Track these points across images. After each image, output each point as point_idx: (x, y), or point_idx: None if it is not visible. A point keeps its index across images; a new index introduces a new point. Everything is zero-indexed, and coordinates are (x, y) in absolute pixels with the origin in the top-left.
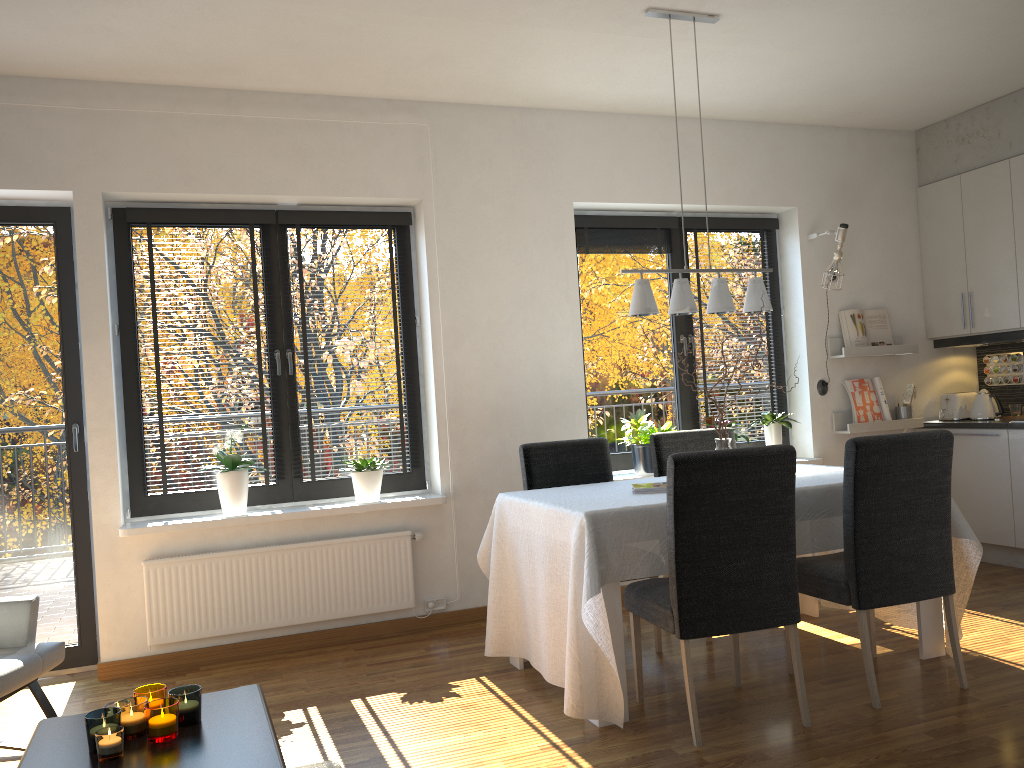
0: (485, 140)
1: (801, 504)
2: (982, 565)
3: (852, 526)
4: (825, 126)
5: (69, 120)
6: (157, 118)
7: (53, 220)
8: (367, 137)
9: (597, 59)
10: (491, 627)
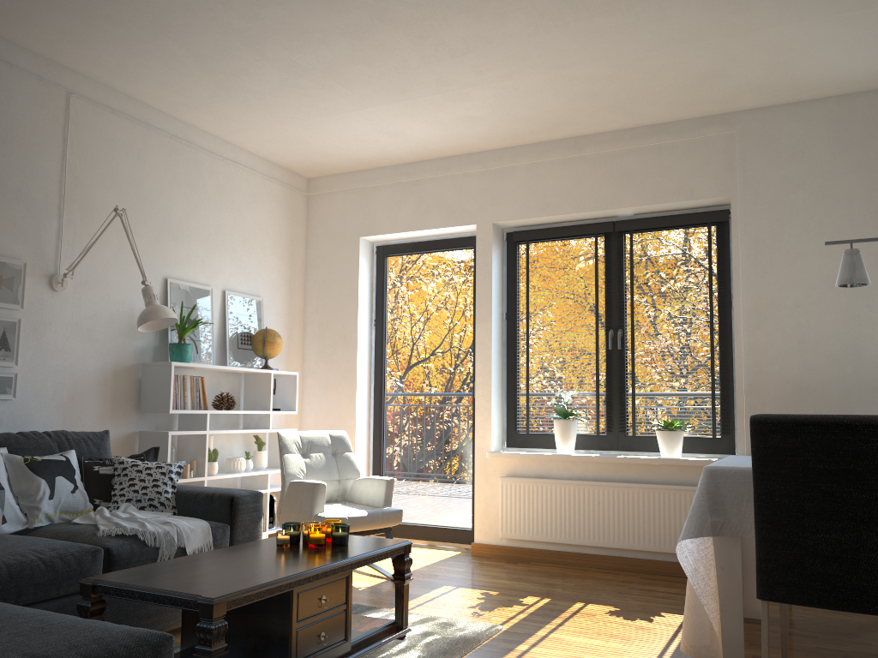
0: (797, 134)
1: None
2: None
3: None
4: None
5: (476, 178)
6: (528, 167)
7: (473, 245)
8: (681, 152)
9: (870, 35)
10: None
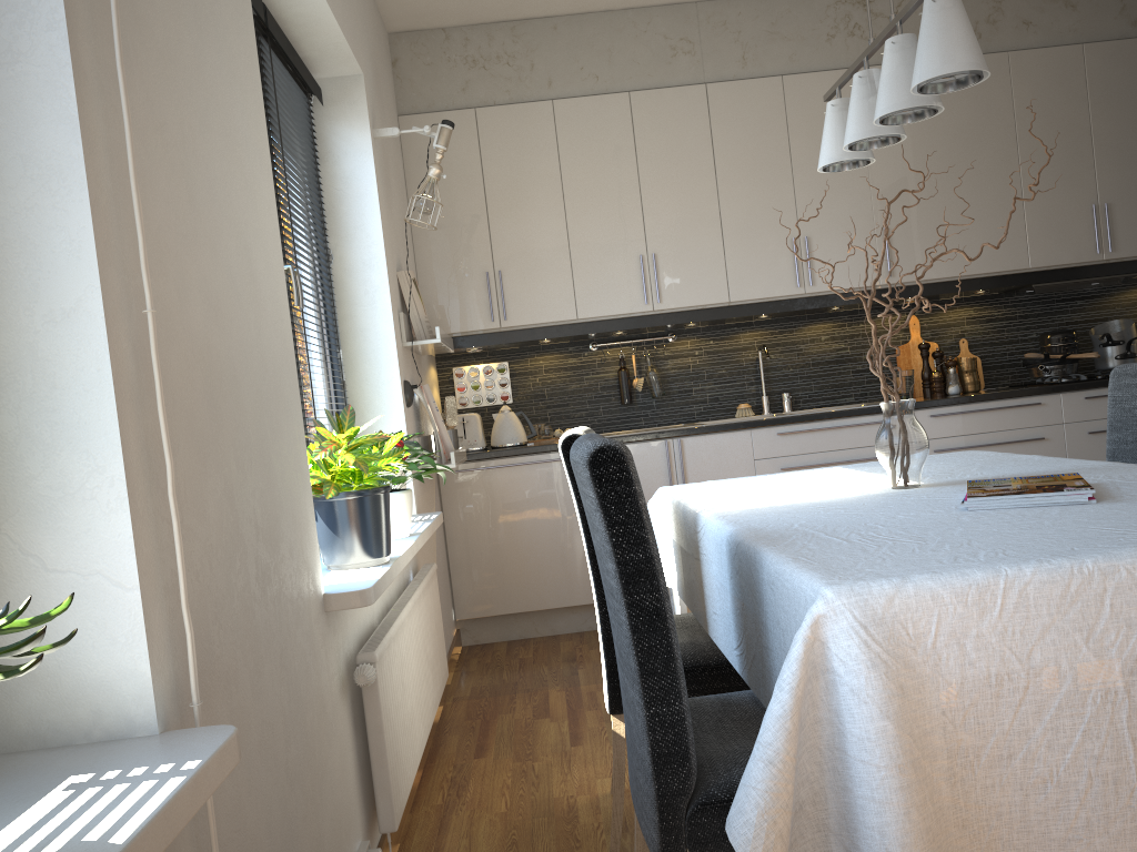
0: None
1: None
2: (569, 638)
3: None
4: None
5: None
6: None
7: None
8: None
9: None
10: None
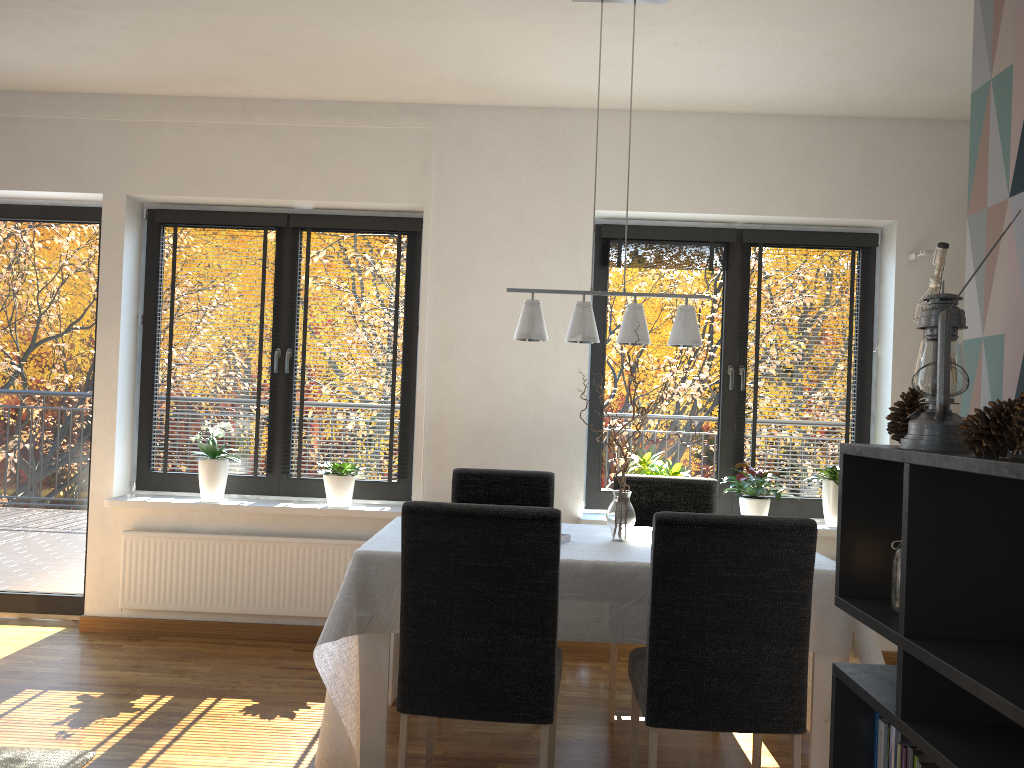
0: (499, 143)
1: (639, 583)
2: None
3: (649, 621)
4: (951, 120)
5: (106, 130)
6: (179, 127)
7: (99, 219)
8: (373, 142)
9: (573, 52)
10: None
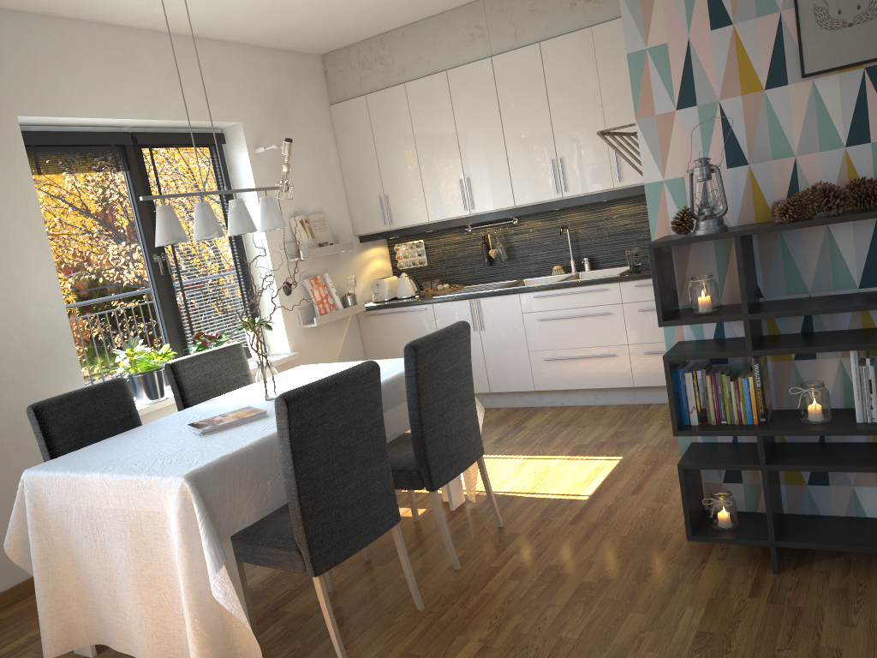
0: None
1: None
2: None
3: (419, 420)
4: (253, 45)
5: None
6: None
7: None
8: None
9: None
10: (49, 625)
